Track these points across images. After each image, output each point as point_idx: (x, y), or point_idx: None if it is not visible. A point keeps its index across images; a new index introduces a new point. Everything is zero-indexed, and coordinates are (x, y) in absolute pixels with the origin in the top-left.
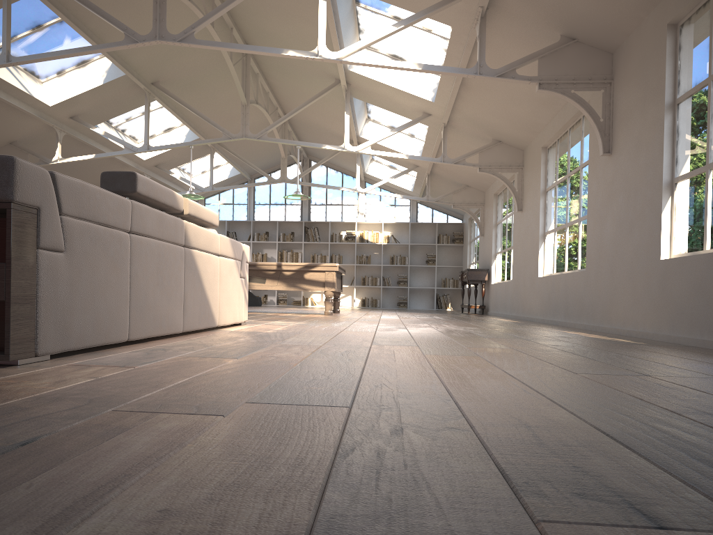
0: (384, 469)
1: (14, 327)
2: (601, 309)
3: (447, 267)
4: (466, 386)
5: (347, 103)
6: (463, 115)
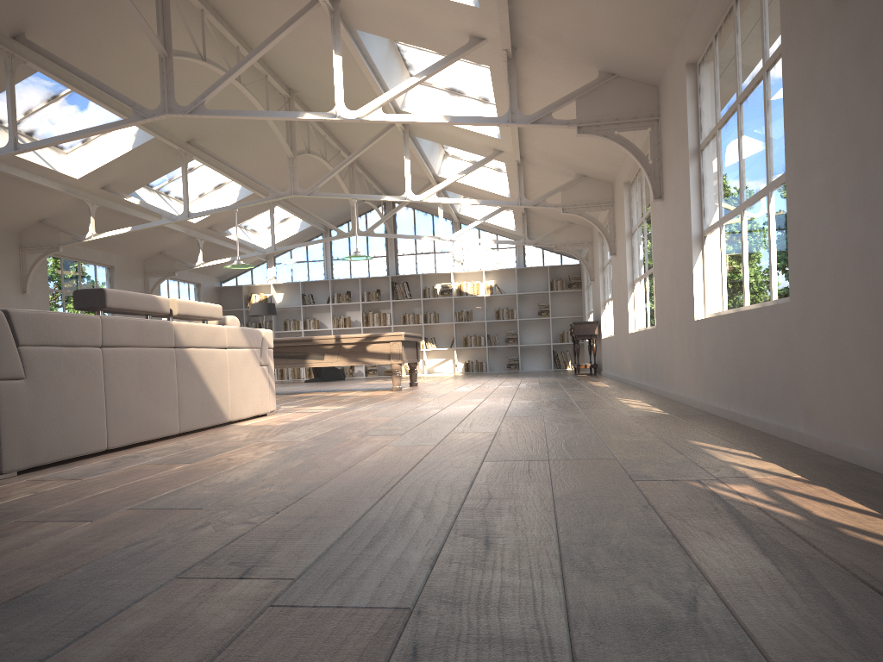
0: (140, 553)
1: None
2: (666, 372)
3: (564, 318)
4: (342, 483)
5: (406, 146)
6: (536, 151)
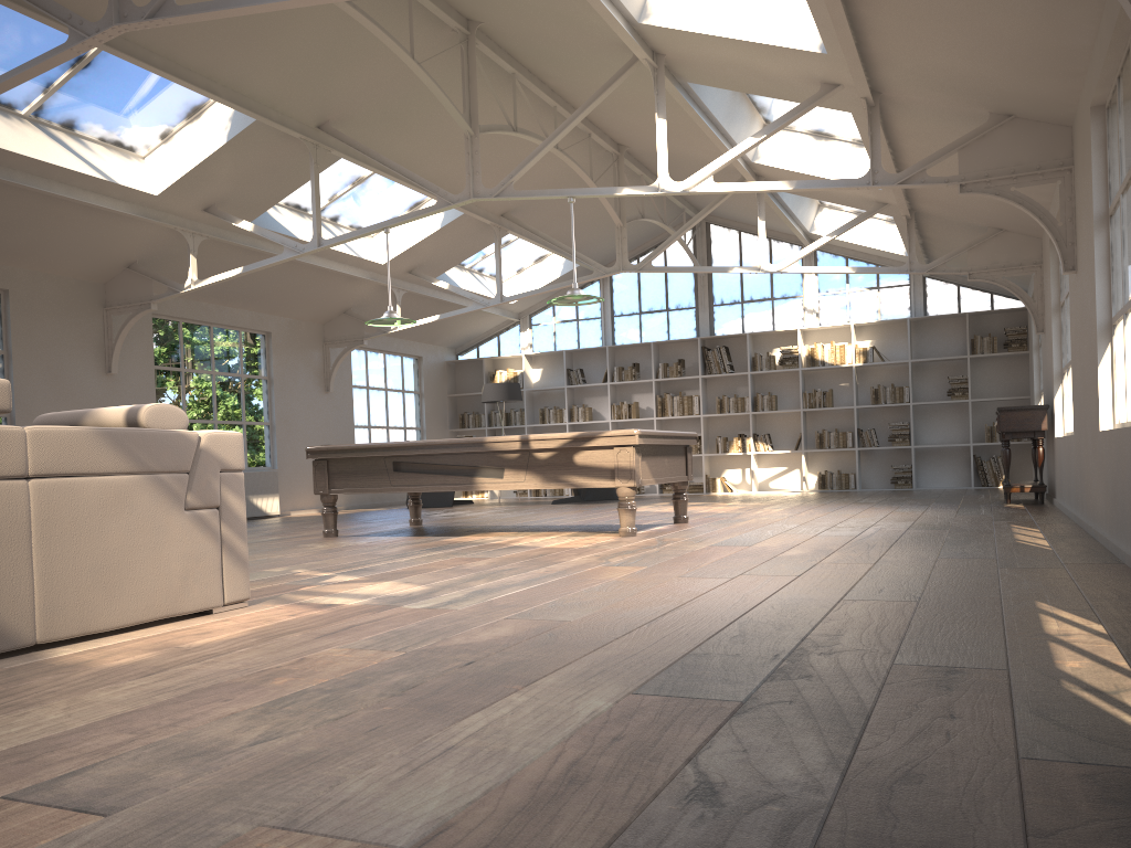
0: None
1: None
2: None
3: (995, 400)
4: None
5: (659, 95)
6: (900, 71)
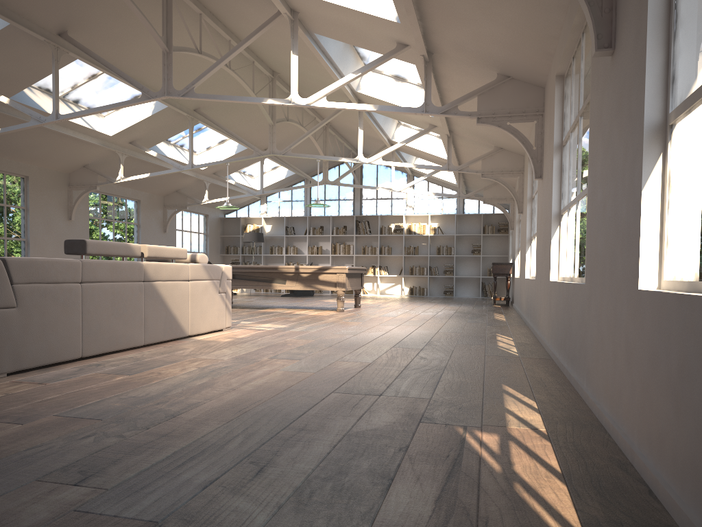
0: (30, 456)
1: None
2: (537, 316)
3: (492, 256)
4: (215, 404)
5: (360, 119)
6: (461, 128)
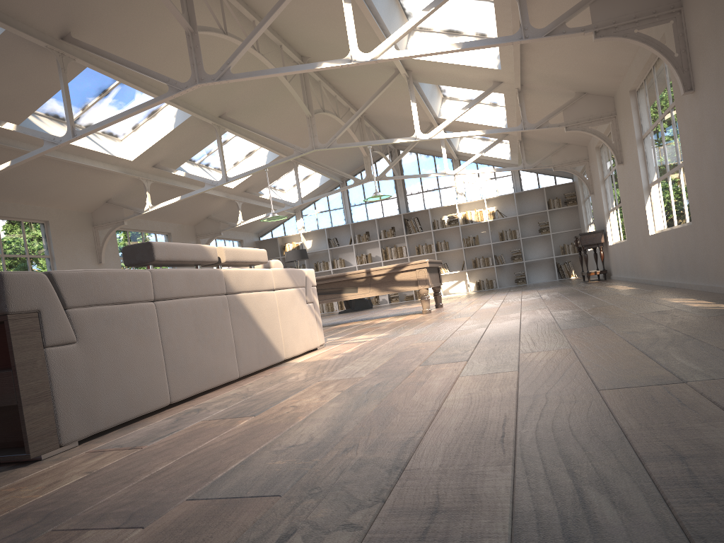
0: None
1: (31, 427)
2: (713, 267)
3: (563, 232)
4: (443, 437)
5: (411, 91)
6: (536, 76)
